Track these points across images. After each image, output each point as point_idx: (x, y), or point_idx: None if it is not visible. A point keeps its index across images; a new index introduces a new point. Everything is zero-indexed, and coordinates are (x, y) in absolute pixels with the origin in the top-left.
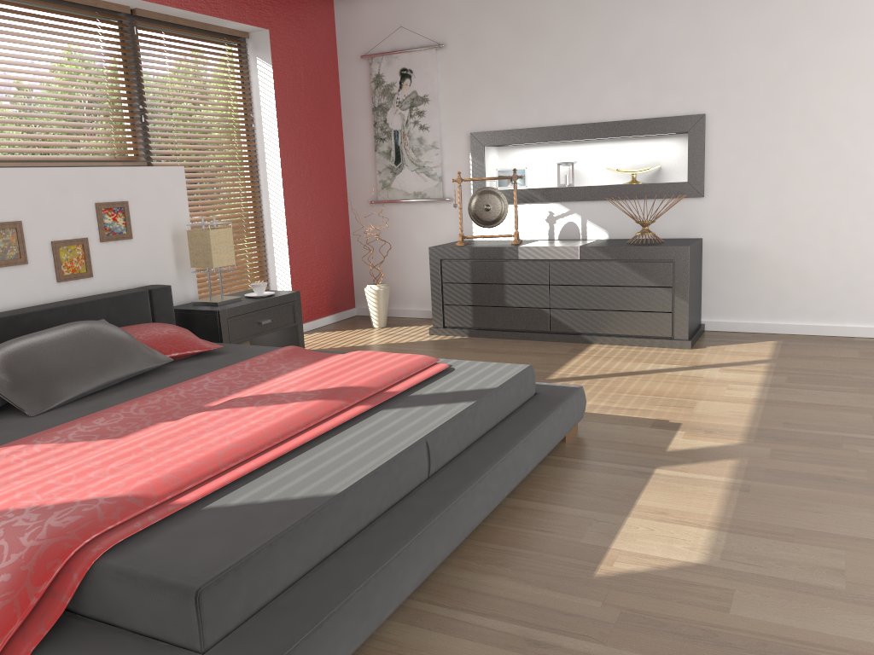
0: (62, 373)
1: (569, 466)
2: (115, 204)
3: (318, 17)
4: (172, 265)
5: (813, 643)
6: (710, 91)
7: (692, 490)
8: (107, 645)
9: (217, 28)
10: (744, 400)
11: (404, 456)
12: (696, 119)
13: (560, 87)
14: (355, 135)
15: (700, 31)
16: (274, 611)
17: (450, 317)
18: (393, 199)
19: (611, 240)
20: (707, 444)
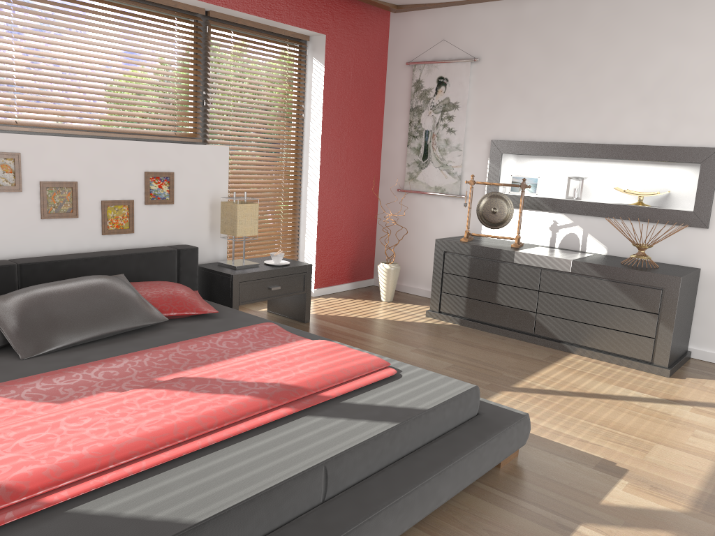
0: (60, 323)
1: (492, 500)
2: (162, 174)
3: (374, 26)
4: (207, 229)
5: None
6: None
7: None
8: None
9: (281, 31)
10: (706, 454)
11: (292, 482)
12: (711, 152)
13: (579, 107)
14: (392, 130)
15: None
16: None
17: (445, 304)
18: (416, 190)
19: (608, 256)
20: (647, 505)
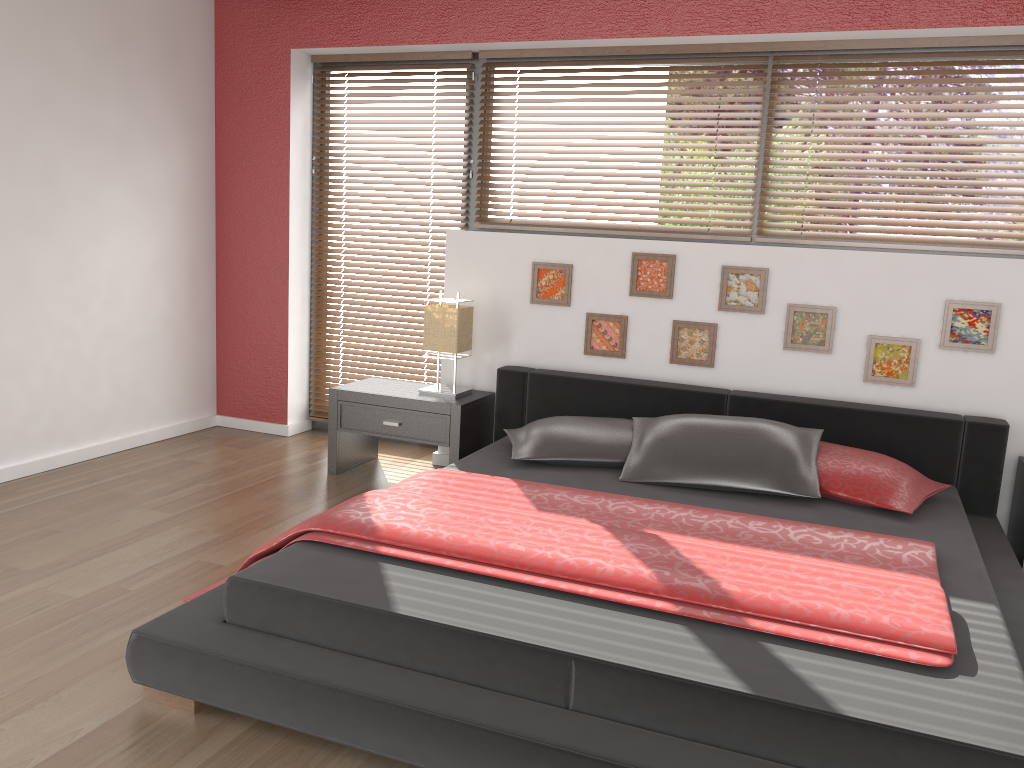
0: (673, 456)
1: None
2: (977, 305)
3: None
4: None
5: None
6: None
7: None
8: None
9: None
10: None
11: (515, 647)
12: None
13: None
14: None
15: None
16: (269, 640)
17: None
18: None
19: None
20: None
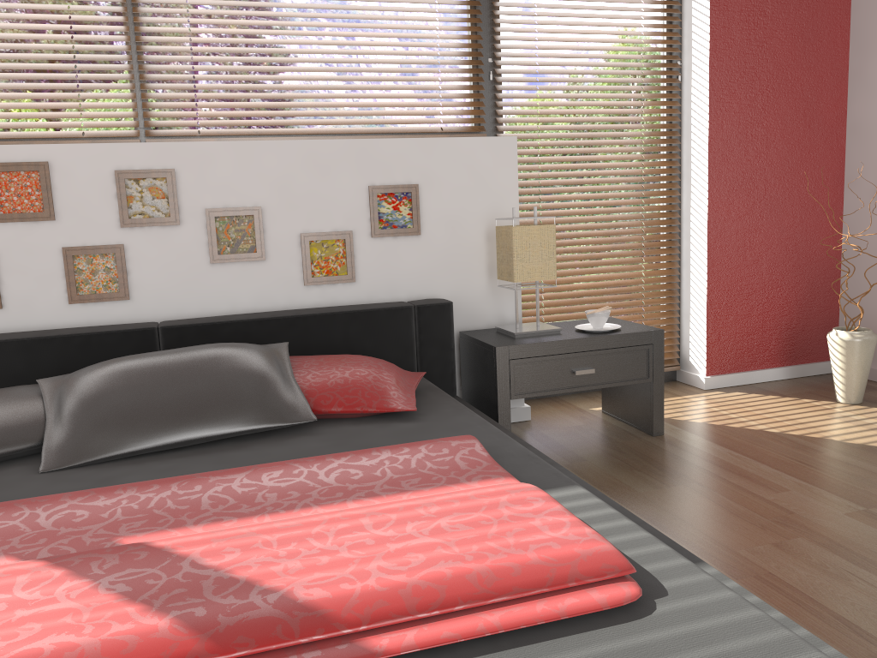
0: (116, 417)
1: None
2: (398, 188)
3: None
4: (482, 274)
5: None
6: None
7: None
8: None
9: None
10: None
11: None
12: None
13: None
14: (867, 81)
15: None
16: None
17: None
18: None
19: None
20: None
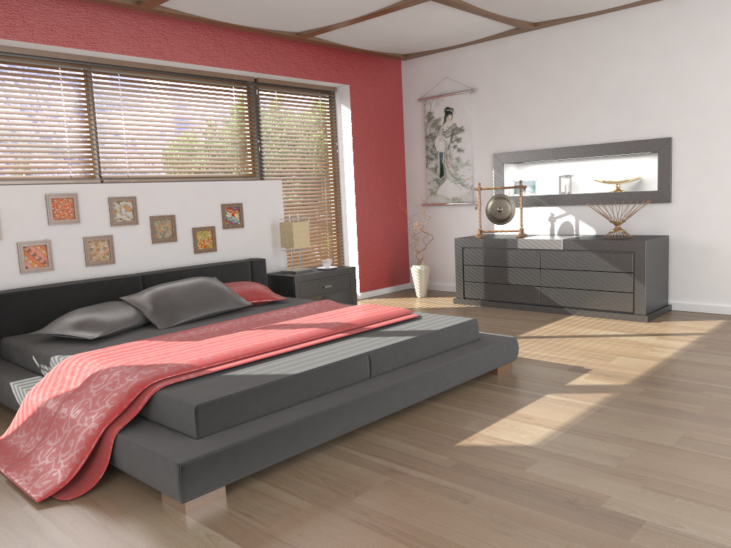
0: (181, 306)
1: (488, 388)
2: (234, 204)
3: (388, 73)
4: (270, 246)
5: (564, 489)
6: (675, 119)
7: (561, 408)
8: (155, 432)
9: (313, 86)
10: (656, 358)
11: (348, 361)
12: (664, 141)
13: (559, 118)
14: (413, 156)
15: (667, 73)
16: (241, 427)
17: (468, 291)
18: (437, 203)
19: (595, 235)
20: (599, 383)
